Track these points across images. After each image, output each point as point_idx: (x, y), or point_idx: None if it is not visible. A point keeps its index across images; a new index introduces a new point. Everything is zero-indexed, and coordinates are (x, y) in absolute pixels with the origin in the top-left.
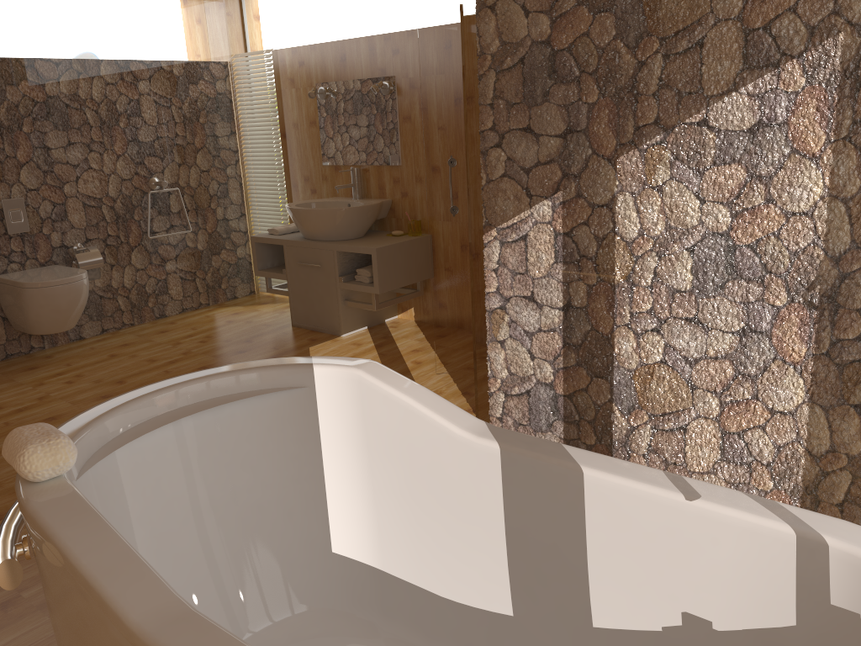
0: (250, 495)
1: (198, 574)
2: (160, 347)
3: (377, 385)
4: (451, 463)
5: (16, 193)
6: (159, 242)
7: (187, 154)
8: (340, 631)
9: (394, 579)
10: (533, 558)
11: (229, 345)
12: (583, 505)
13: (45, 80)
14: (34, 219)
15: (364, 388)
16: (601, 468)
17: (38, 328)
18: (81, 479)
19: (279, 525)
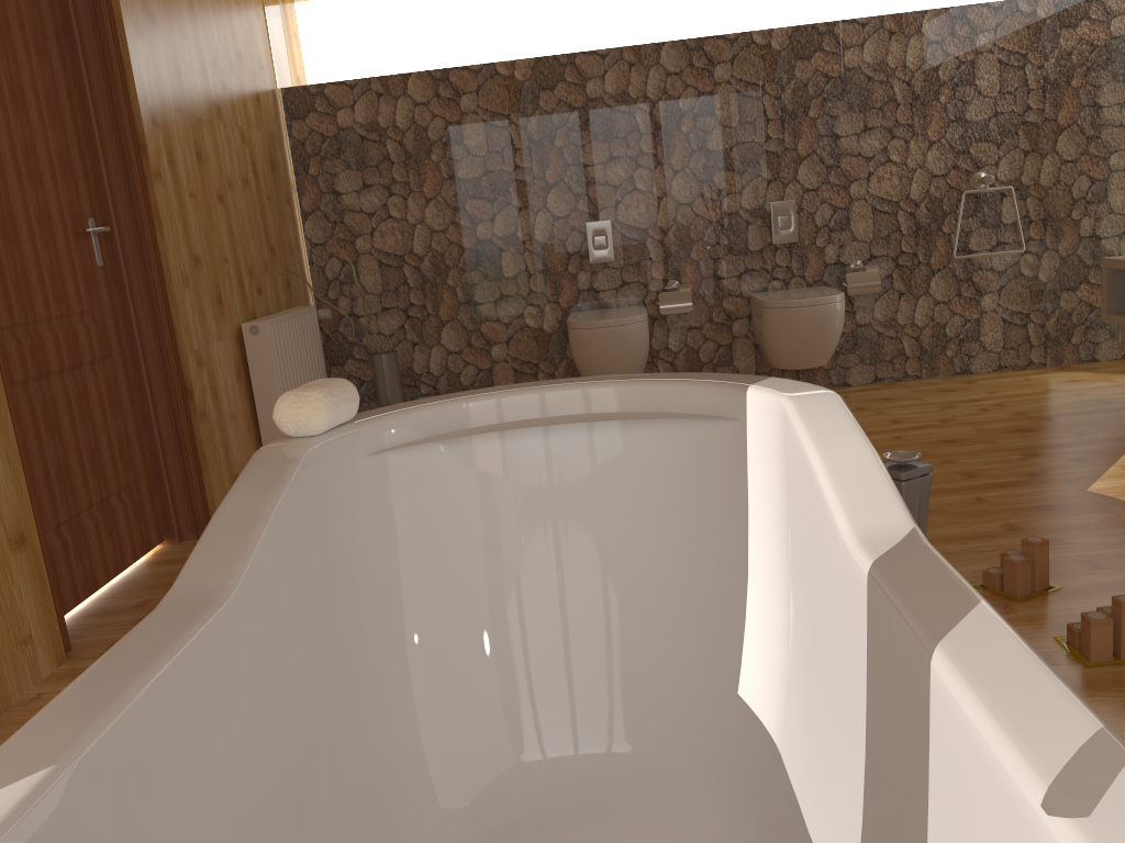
0: (652, 566)
1: (553, 644)
2: (921, 408)
3: (794, 429)
4: (834, 588)
5: (788, 194)
6: (973, 266)
7: (1040, 136)
8: (706, 817)
9: (784, 773)
10: (882, 824)
11: (1014, 419)
12: (927, 741)
13: (843, 47)
14: (806, 226)
15: (787, 432)
16: (968, 666)
17: (777, 360)
18: (383, 458)
19: (681, 623)
